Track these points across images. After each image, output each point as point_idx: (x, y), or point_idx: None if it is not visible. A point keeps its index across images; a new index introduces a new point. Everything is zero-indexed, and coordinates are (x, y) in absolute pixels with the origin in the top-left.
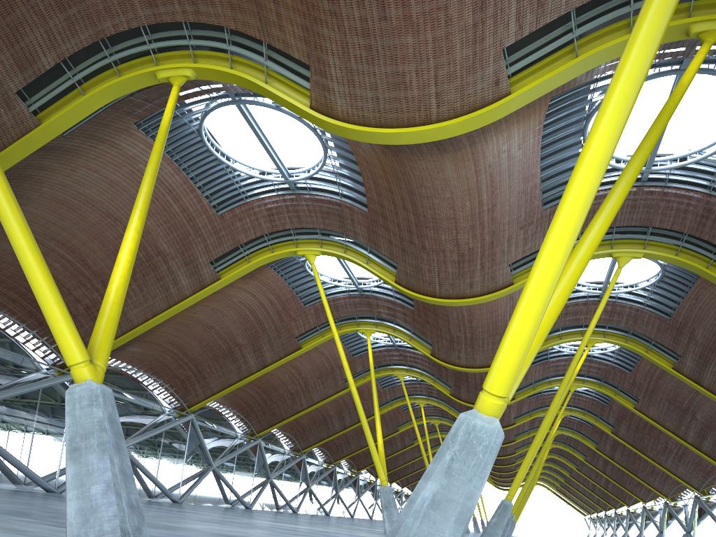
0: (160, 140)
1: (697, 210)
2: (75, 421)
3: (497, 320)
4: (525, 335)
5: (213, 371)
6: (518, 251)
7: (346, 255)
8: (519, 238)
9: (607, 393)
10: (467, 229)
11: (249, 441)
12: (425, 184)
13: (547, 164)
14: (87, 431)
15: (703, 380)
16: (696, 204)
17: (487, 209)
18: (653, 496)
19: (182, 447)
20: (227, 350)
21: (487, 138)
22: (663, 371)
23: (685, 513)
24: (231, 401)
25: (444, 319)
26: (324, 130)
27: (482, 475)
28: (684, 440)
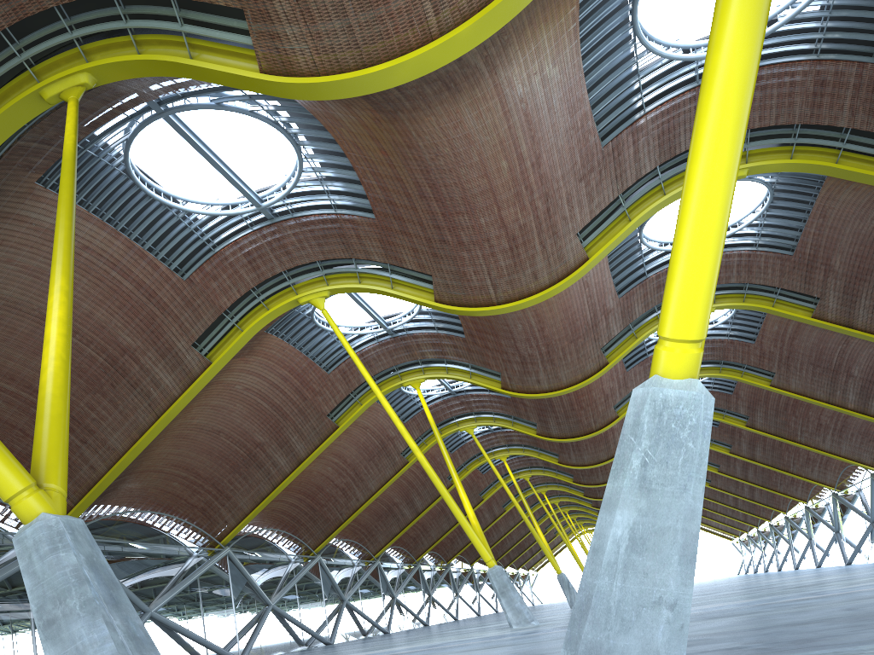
0: (67, 170)
1: (806, 88)
2: (37, 580)
3: (575, 319)
4: (715, 220)
5: (237, 486)
6: (584, 212)
7: (363, 285)
8: (581, 194)
9: (732, 376)
10: (511, 200)
11: (307, 562)
12: (442, 151)
13: (594, 81)
14: (59, 591)
15: (855, 320)
16: (803, 79)
17: (531, 164)
18: (815, 491)
19: (225, 591)
20: (247, 455)
21: (510, 56)
22: (797, 327)
23: (862, 500)
24: (271, 519)
25: (507, 337)
26: (288, 120)
27: (700, 475)
28: (844, 408)
